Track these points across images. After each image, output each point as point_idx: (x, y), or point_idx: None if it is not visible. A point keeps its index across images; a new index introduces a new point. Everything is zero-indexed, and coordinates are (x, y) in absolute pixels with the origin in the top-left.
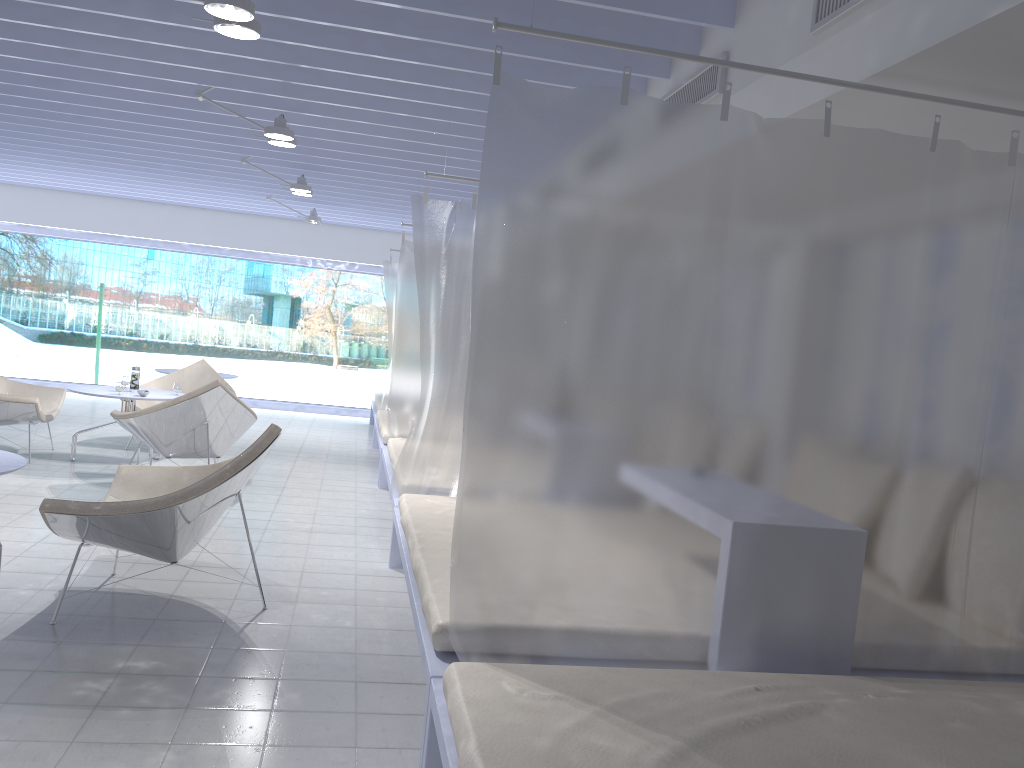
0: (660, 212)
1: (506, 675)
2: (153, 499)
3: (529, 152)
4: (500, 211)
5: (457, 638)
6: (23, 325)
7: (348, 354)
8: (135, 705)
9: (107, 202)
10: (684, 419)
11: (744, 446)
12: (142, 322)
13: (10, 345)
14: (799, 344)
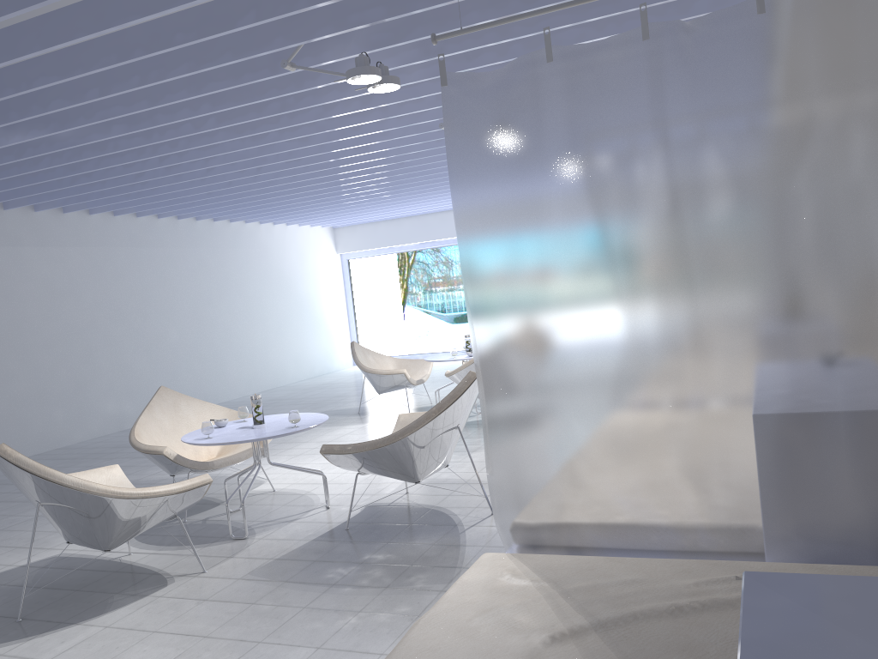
0: (607, 142)
1: (513, 563)
2: (382, 438)
3: (479, 130)
4: (466, 185)
5: (500, 533)
6: (443, 313)
7: None
8: (356, 584)
9: None
10: (670, 324)
11: (738, 340)
12: None
13: (437, 329)
14: (773, 229)
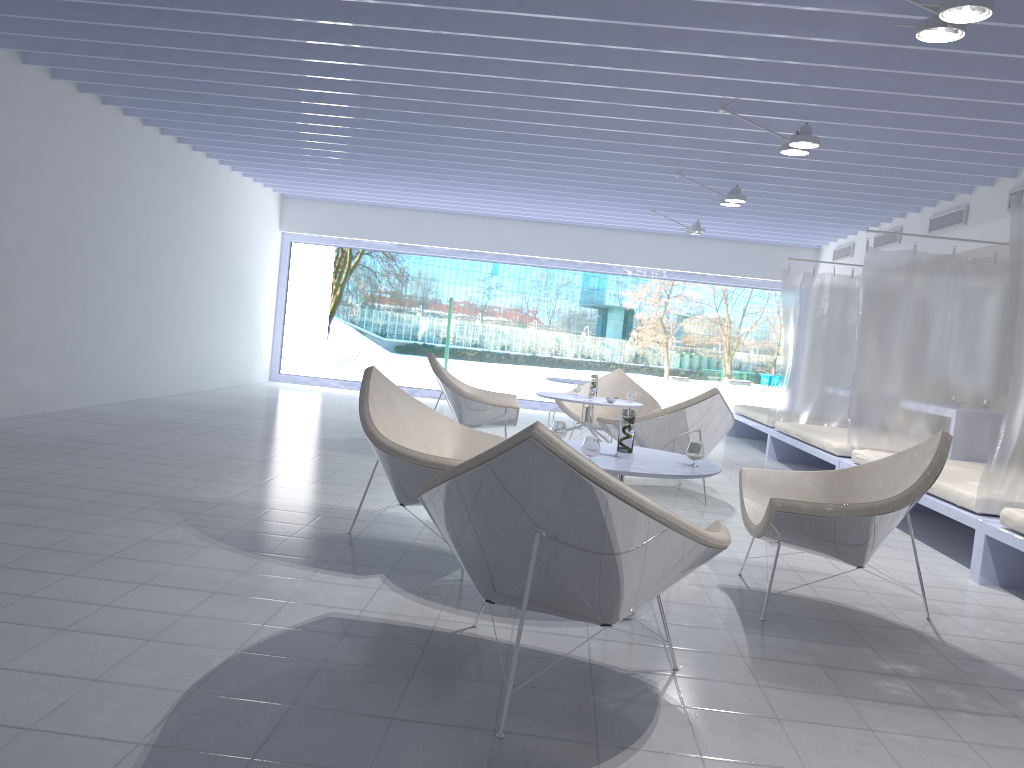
0: None
1: None
2: (877, 503)
3: None
4: None
5: None
6: (382, 337)
7: (679, 365)
8: (964, 710)
9: (475, 221)
10: None
11: None
12: (485, 334)
13: (371, 355)
14: None
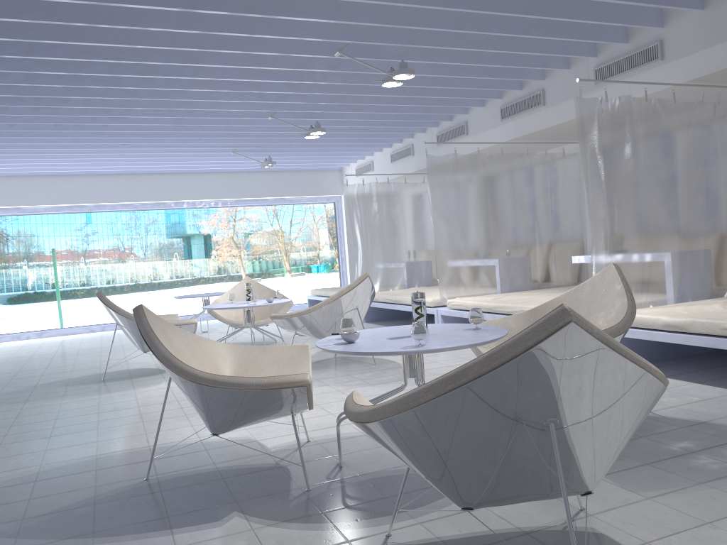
0: None
1: None
2: (618, 324)
3: None
4: None
5: None
6: None
7: (252, 270)
8: None
9: (72, 179)
10: None
11: None
12: (91, 273)
13: None
14: None
